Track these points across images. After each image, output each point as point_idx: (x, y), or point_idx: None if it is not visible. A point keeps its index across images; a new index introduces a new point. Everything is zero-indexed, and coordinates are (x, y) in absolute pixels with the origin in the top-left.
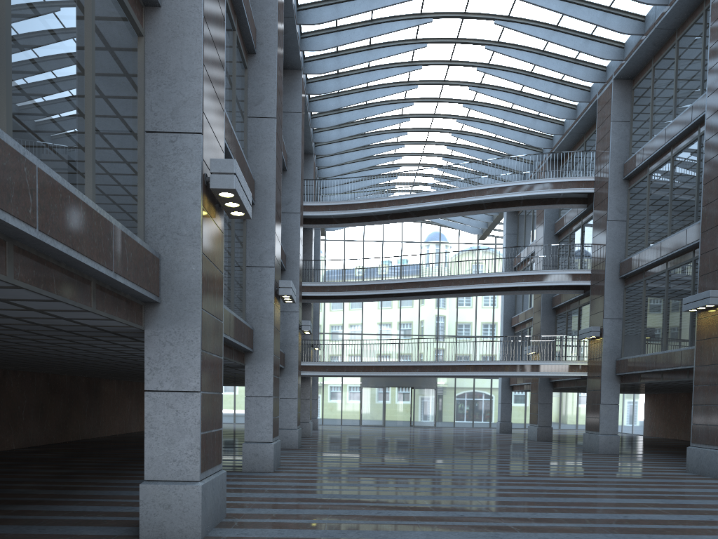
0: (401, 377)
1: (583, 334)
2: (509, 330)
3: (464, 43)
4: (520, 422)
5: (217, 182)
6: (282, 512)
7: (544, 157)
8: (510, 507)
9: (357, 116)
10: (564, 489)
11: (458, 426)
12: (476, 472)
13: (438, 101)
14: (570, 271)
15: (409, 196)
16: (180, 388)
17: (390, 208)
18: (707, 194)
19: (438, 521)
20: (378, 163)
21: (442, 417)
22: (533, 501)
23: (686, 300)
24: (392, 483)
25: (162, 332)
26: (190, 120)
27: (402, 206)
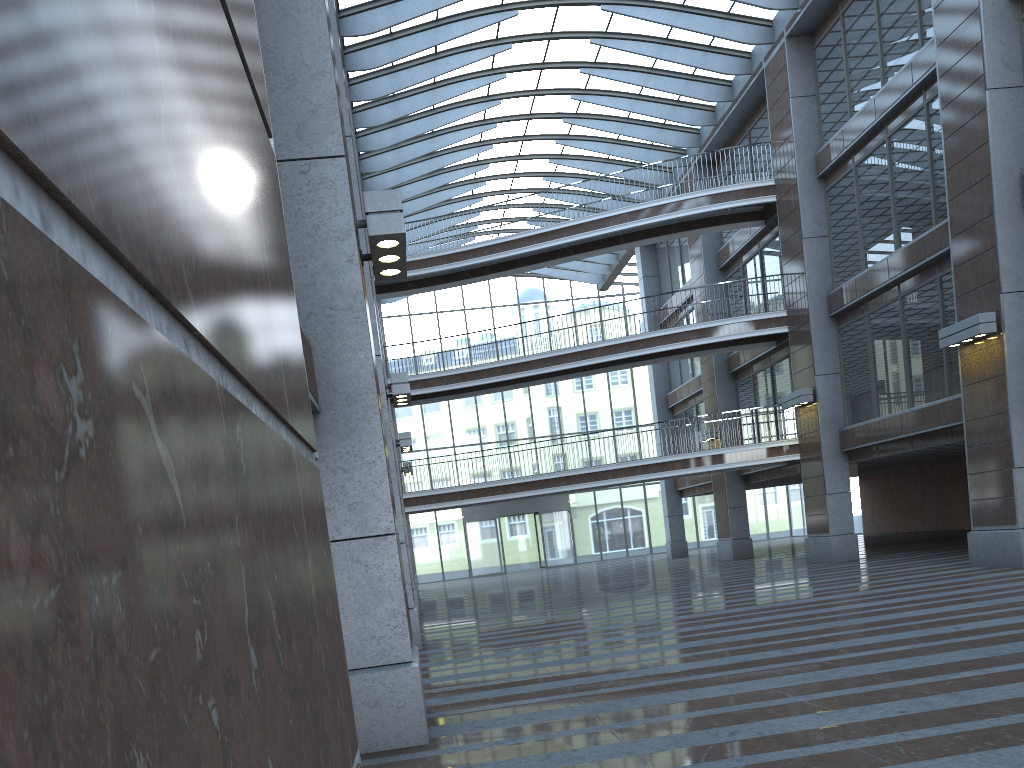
0: (519, 501)
1: (788, 401)
2: (666, 413)
3: (571, 4)
4: (691, 541)
5: (377, 226)
6: (499, 694)
7: (701, 159)
8: (794, 640)
9: (422, 127)
10: (840, 609)
11: (607, 558)
12: (700, 608)
13: (536, 94)
14: (758, 316)
15: (517, 236)
16: (366, 532)
17: (492, 256)
18: (954, 183)
19: (723, 671)
20: (454, 194)
21: (583, 548)
22: (817, 629)
23: (943, 332)
24: (603, 637)
25: (328, 455)
26: (325, 138)
27: (508, 252)
